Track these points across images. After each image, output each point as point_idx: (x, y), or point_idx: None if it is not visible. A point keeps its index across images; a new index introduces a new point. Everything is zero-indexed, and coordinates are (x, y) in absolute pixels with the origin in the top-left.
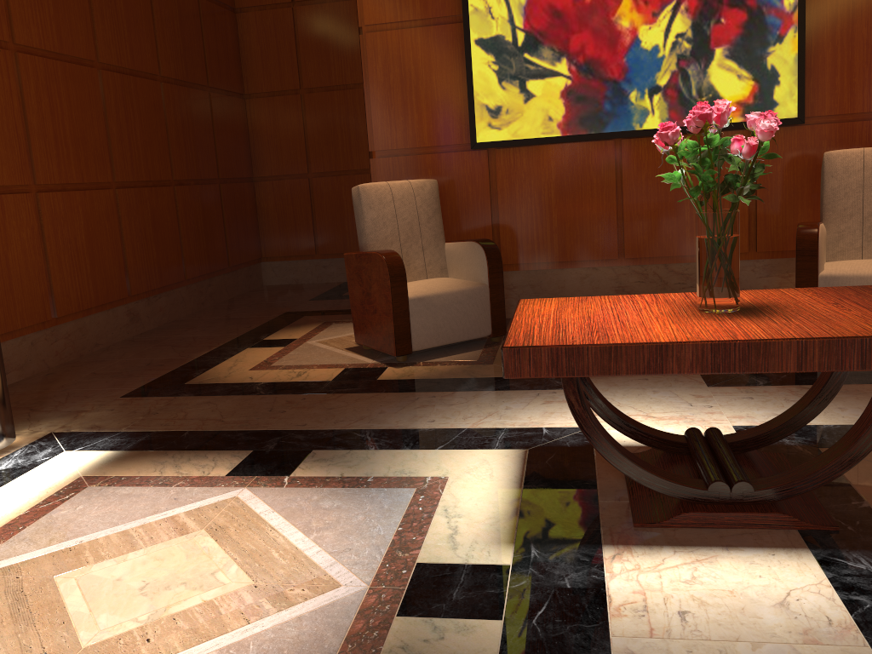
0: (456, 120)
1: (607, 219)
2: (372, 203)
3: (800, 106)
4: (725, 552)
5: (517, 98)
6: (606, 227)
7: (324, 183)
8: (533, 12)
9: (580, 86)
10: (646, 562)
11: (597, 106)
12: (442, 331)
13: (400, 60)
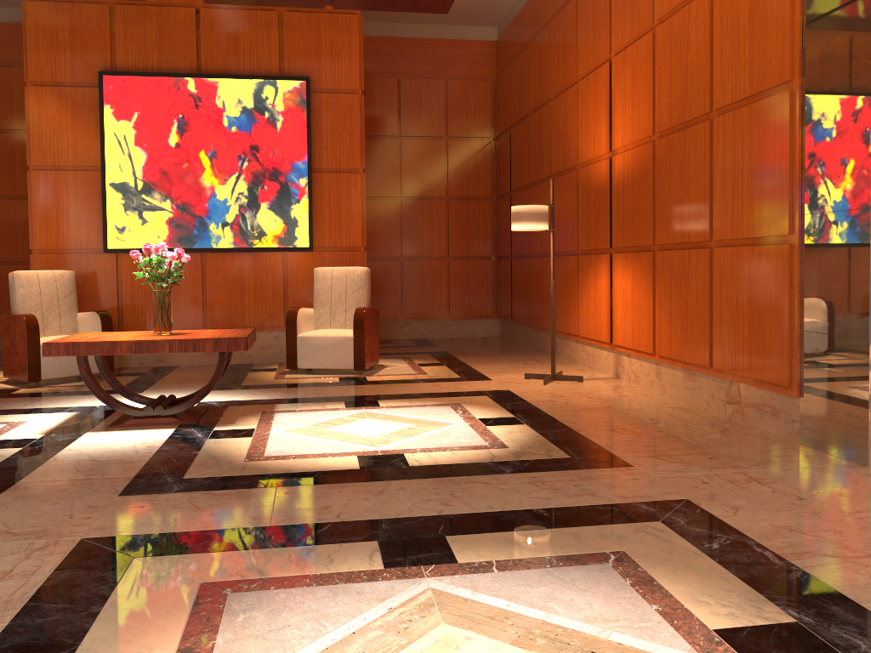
0: (94, 233)
1: (196, 302)
2: (23, 283)
3: (310, 241)
4: (139, 430)
5: (137, 222)
6: (196, 308)
7: (3, 270)
8: (149, 170)
9: (178, 218)
10: (102, 434)
11: (189, 231)
12: (65, 367)
13: (56, 190)
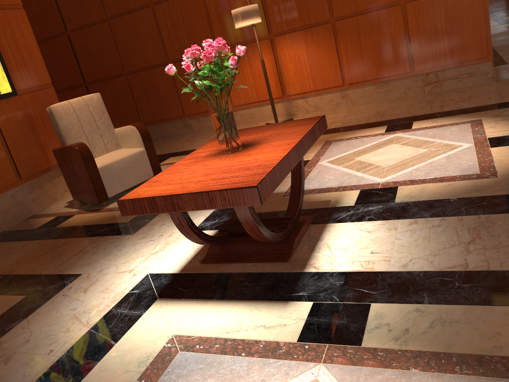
0: None
1: None
2: None
3: (11, 85)
4: (323, 240)
5: None
6: None
7: None
8: None
9: None
10: (325, 259)
11: None
12: None
13: None
